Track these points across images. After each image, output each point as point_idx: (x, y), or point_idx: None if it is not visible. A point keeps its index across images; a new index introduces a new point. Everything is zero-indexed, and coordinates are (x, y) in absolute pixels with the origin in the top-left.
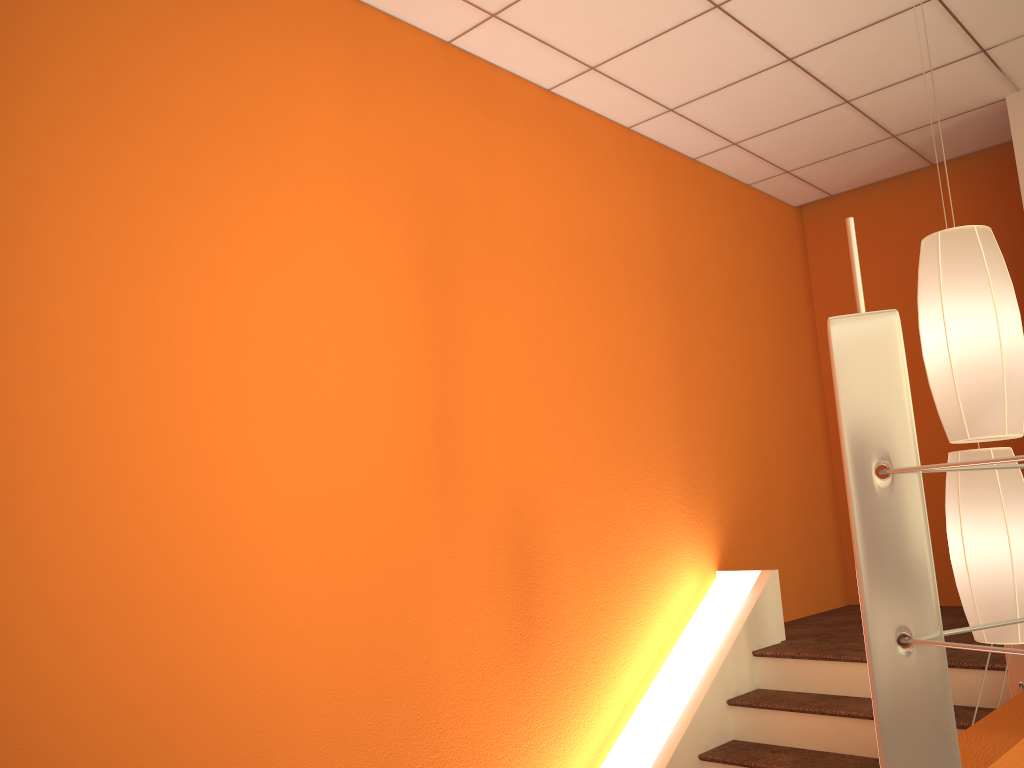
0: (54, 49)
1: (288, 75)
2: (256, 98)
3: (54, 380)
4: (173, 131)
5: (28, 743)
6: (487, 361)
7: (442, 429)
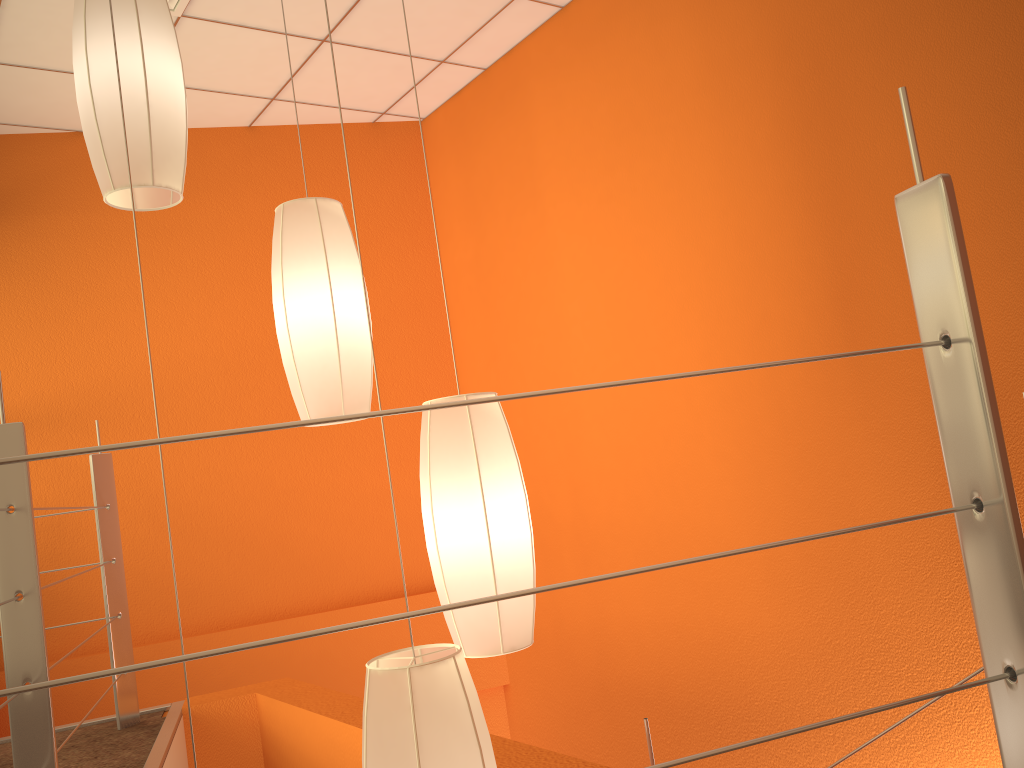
0: (547, 156)
1: (653, 44)
2: (637, 86)
3: (579, 349)
4: (599, 158)
5: (603, 545)
6: (900, 188)
7: (844, 296)
